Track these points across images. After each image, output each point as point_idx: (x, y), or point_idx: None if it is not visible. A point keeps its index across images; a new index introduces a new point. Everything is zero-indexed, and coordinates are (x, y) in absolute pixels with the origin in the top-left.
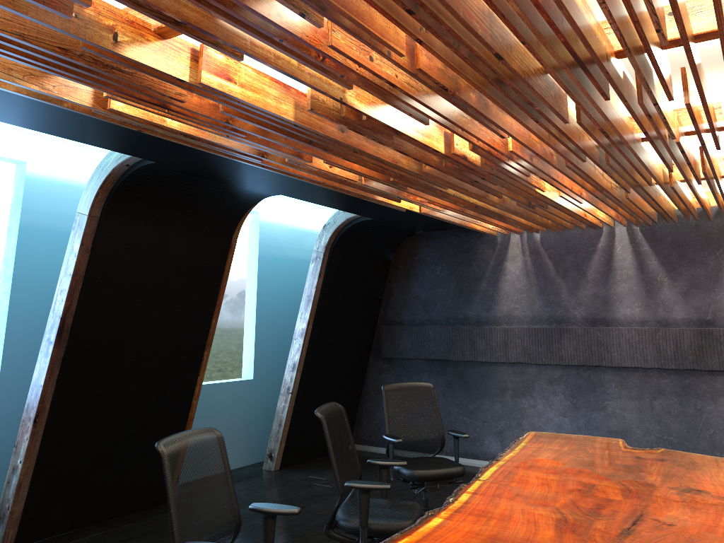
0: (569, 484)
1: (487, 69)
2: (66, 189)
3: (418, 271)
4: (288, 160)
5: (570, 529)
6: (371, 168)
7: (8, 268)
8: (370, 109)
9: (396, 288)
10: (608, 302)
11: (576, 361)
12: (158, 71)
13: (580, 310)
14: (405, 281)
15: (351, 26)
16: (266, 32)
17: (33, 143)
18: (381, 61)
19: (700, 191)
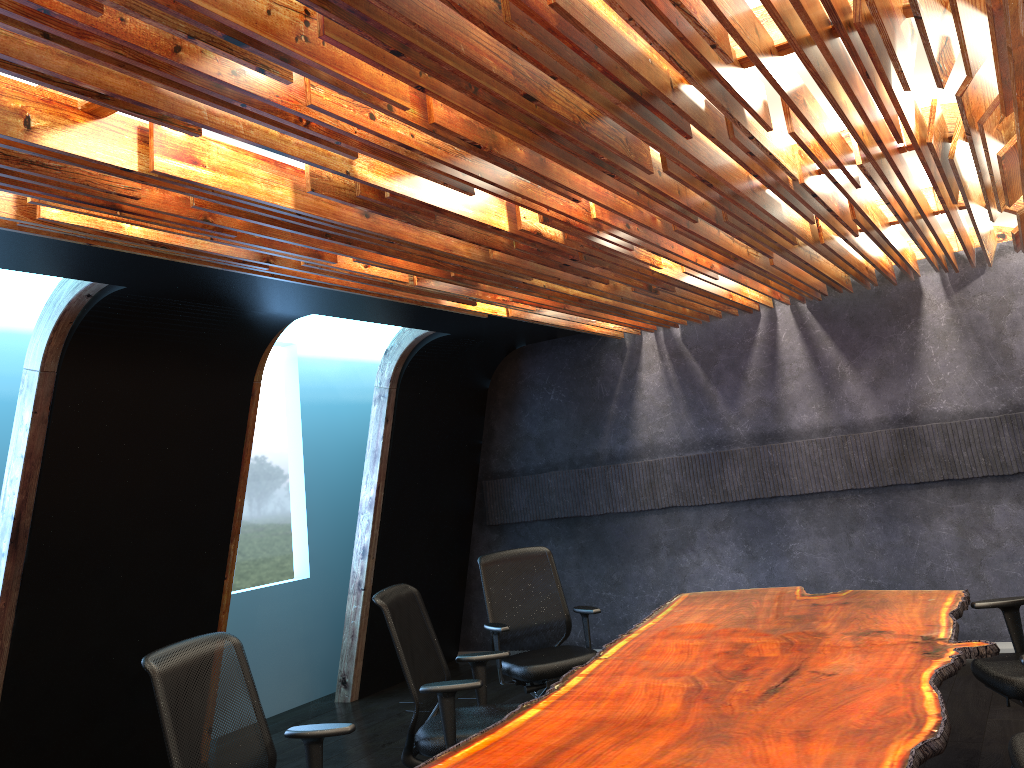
0: (716, 647)
1: (524, 115)
2: (10, 340)
3: (526, 400)
4: (305, 263)
5: (702, 697)
6: (419, 262)
7: None
8: (393, 182)
9: (498, 426)
10: (778, 409)
11: (746, 494)
12: (92, 160)
13: (743, 424)
14: (509, 416)
15: (330, 78)
16: (220, 96)
17: None
18: (387, 118)
19: (867, 246)
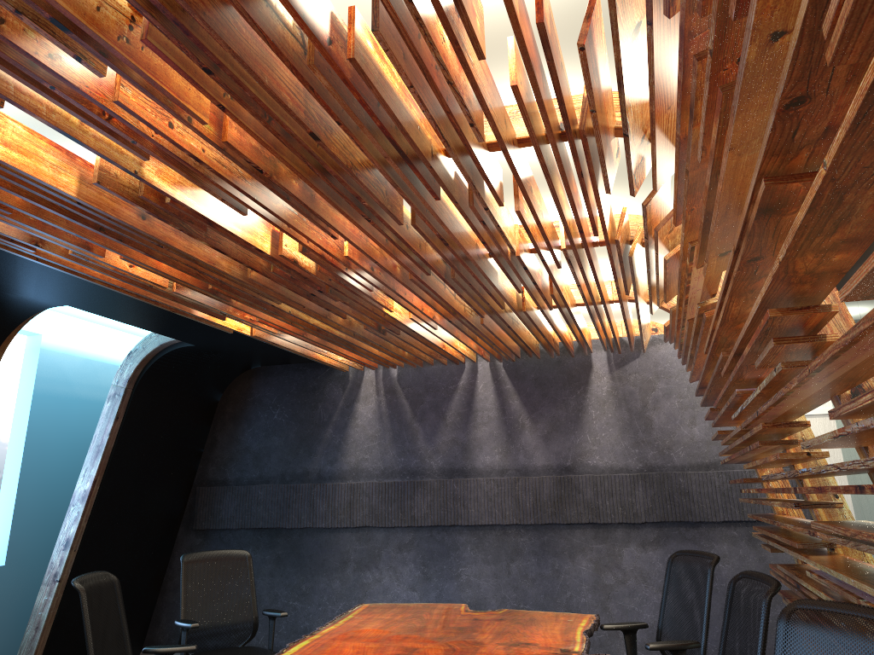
0: (389, 650)
1: (306, 152)
2: None
3: (252, 416)
4: (73, 253)
5: None
6: (183, 270)
7: None
8: (175, 190)
9: (221, 437)
10: (467, 448)
11: (430, 521)
12: None
13: (437, 459)
14: (234, 429)
15: (141, 80)
16: (32, 74)
17: None
18: (184, 130)
19: (557, 320)
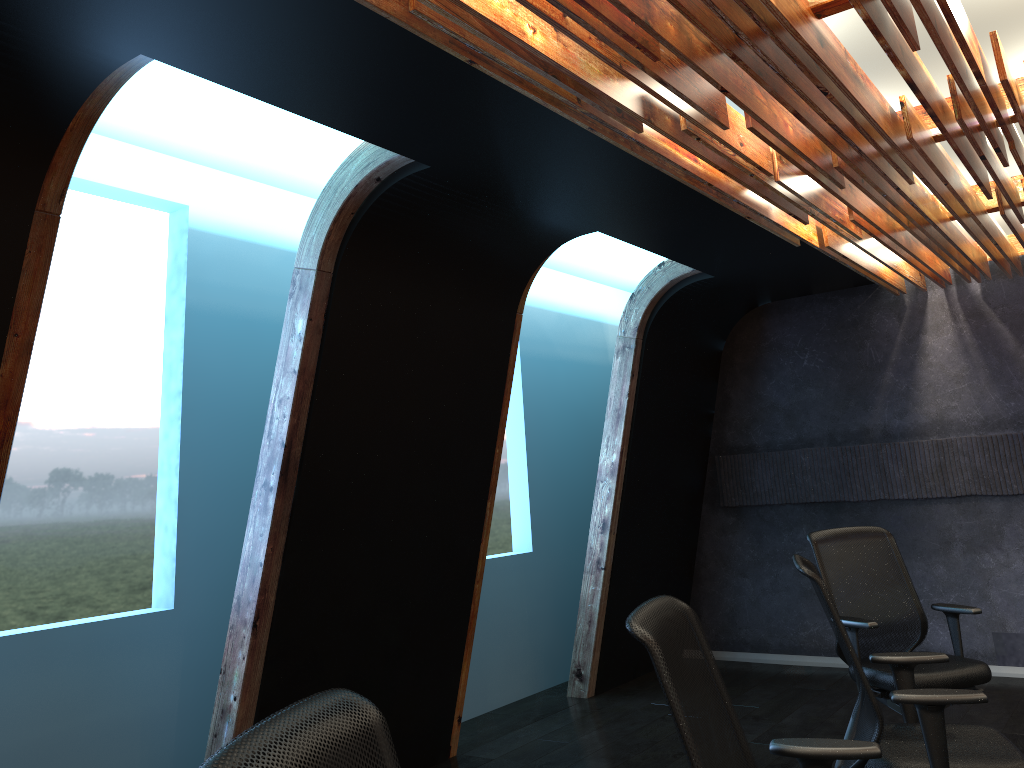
0: None
1: None
2: (247, 249)
3: (771, 365)
4: (687, 128)
5: None
6: (823, 136)
7: (172, 379)
8: None
9: (735, 394)
10: None
11: None
12: None
13: None
14: (750, 383)
15: None
16: None
17: (195, 177)
18: None
19: None
